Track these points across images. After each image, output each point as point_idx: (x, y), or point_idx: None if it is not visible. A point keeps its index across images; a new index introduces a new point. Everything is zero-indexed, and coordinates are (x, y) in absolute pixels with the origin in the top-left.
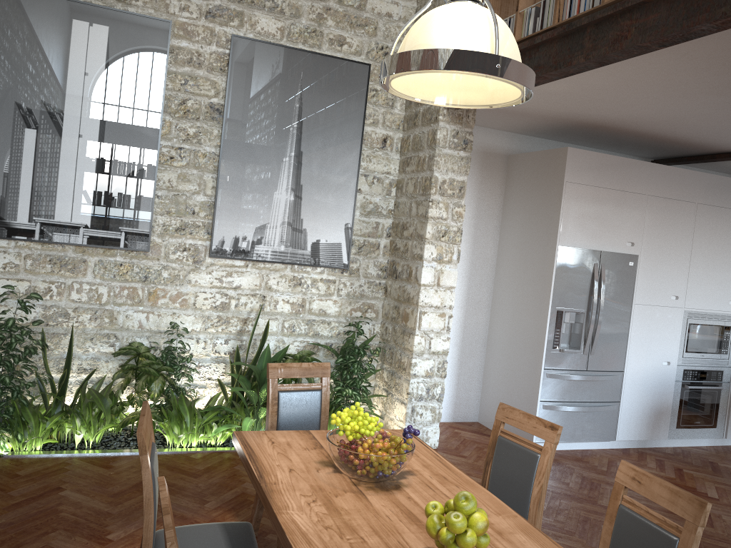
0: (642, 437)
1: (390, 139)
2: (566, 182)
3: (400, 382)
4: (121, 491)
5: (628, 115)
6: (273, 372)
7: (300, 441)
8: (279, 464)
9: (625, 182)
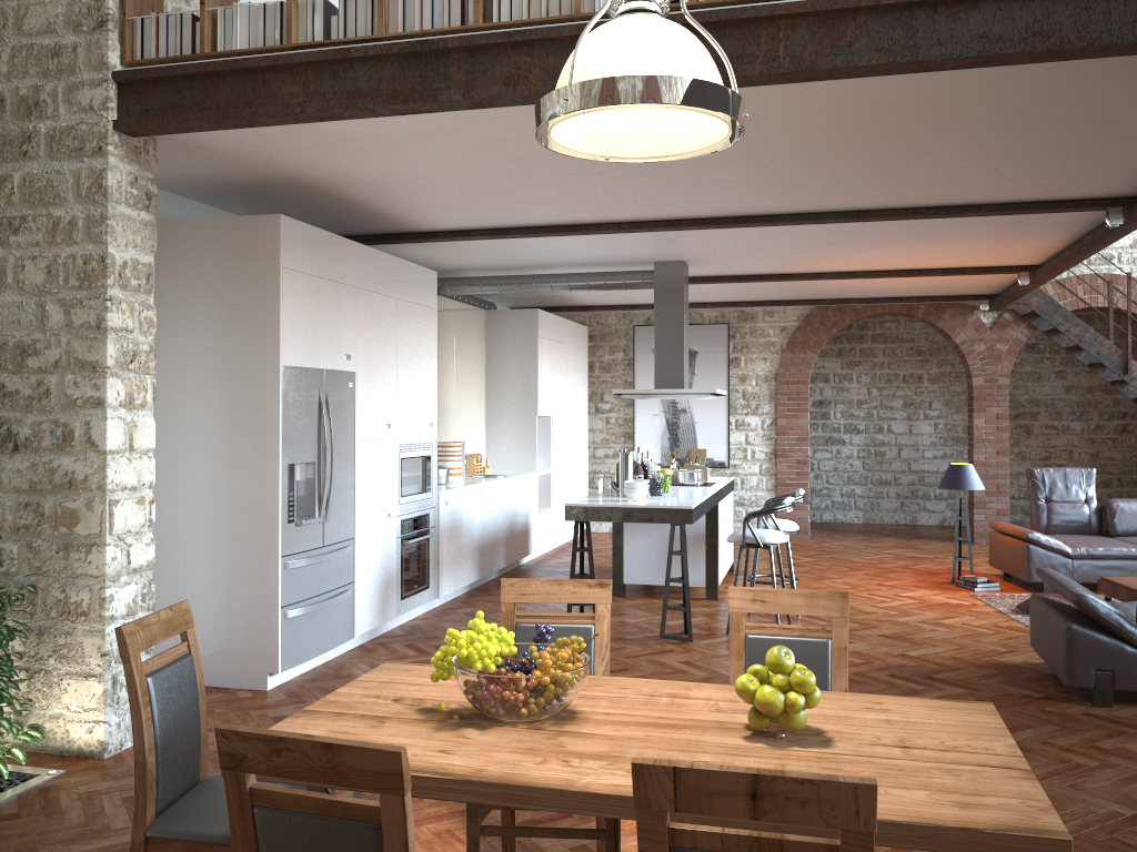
0: (376, 623)
1: None
2: (283, 268)
3: (74, 640)
4: None
5: (373, 175)
6: (131, 642)
7: (339, 723)
8: (410, 753)
9: (337, 269)
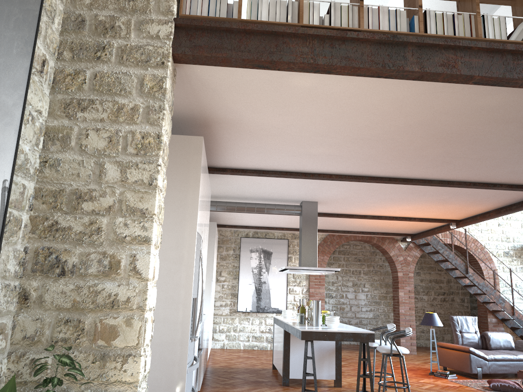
0: None
1: (48, 64)
2: (201, 169)
3: None
4: None
5: (257, 123)
6: None
7: None
8: None
9: (205, 178)
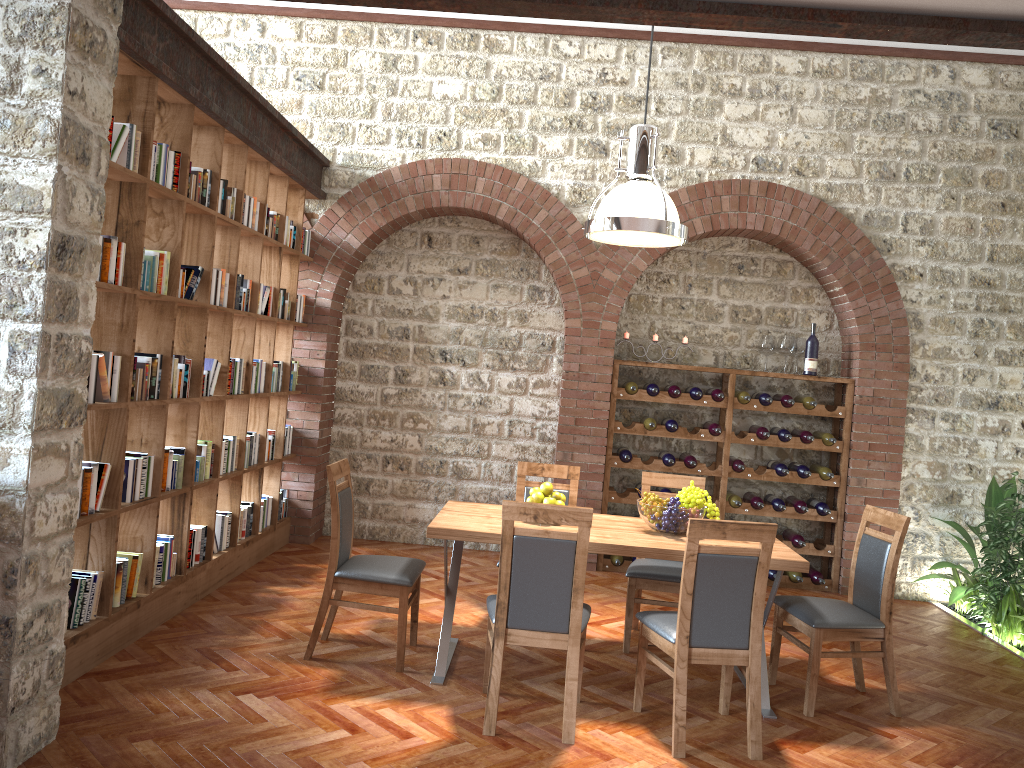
0: None
1: None
2: None
3: None
4: (933, 661)
5: None
6: (865, 513)
7: None
8: None
9: None
